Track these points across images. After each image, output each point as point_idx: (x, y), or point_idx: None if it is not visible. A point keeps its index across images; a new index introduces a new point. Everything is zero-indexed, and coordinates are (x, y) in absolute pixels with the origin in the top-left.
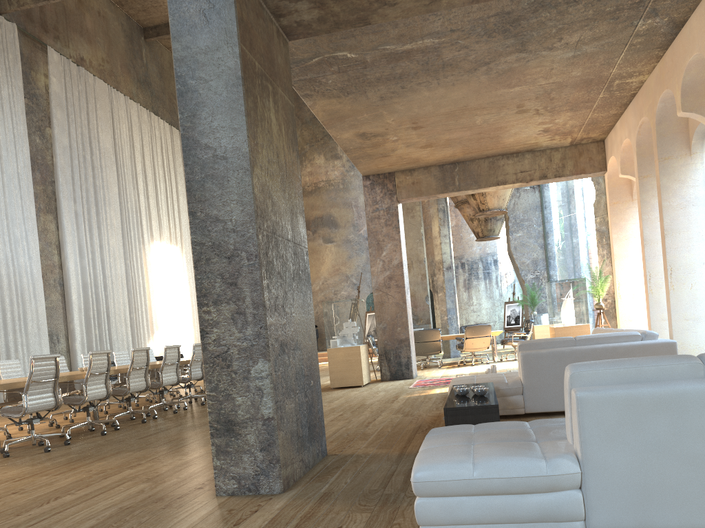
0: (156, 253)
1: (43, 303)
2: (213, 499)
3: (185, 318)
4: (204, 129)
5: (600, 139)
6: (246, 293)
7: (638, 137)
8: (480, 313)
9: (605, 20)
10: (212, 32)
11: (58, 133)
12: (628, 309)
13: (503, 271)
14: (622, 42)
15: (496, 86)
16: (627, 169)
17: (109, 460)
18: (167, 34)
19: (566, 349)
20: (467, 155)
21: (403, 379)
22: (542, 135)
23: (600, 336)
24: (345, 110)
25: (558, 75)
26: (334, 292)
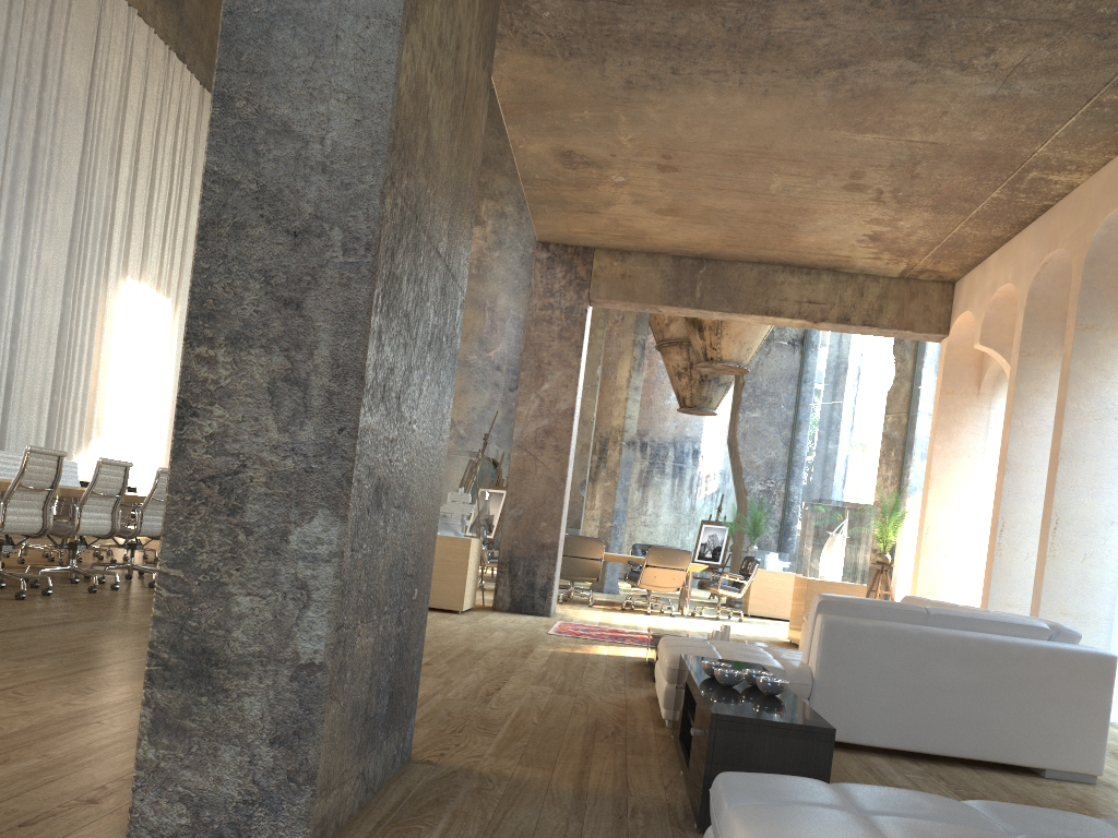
0: (127, 300)
1: None
2: None
3: (155, 427)
4: None
5: (950, 280)
6: (320, 336)
7: (1035, 283)
8: (654, 529)
9: (1085, 33)
10: None
11: None
12: (933, 574)
13: (704, 471)
14: (1086, 94)
15: (836, 122)
16: (991, 338)
17: None
18: None
19: (911, 628)
20: (728, 250)
21: (533, 614)
22: (866, 244)
23: (974, 616)
24: (553, 90)
25: (947, 131)
26: None
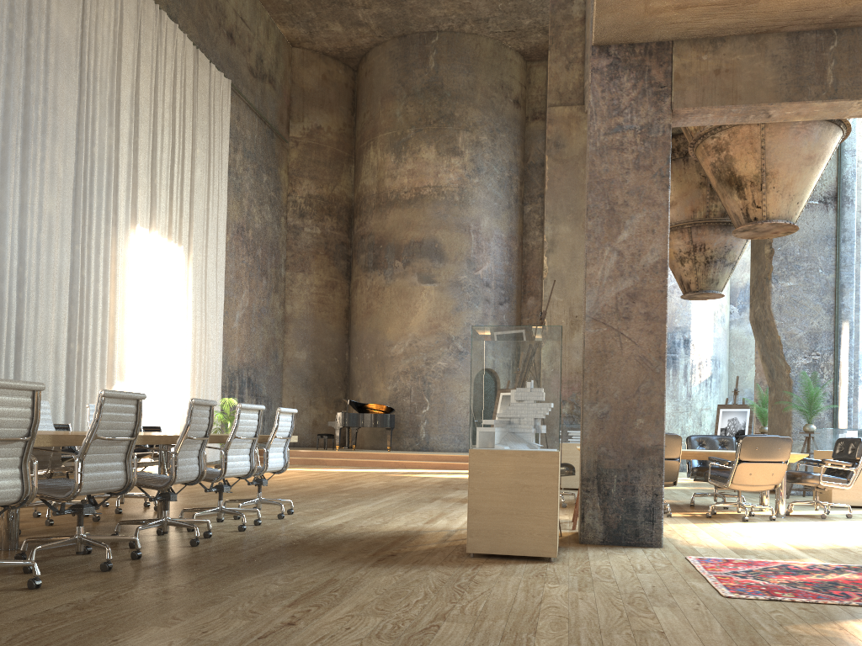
0: (139, 247)
1: None
2: None
3: (178, 368)
4: None
5: None
6: None
7: None
8: None
9: None
10: None
11: None
12: None
13: (696, 359)
14: None
15: None
16: None
17: None
18: None
19: None
20: None
21: (637, 545)
22: None
23: None
24: None
25: None
26: (426, 360)
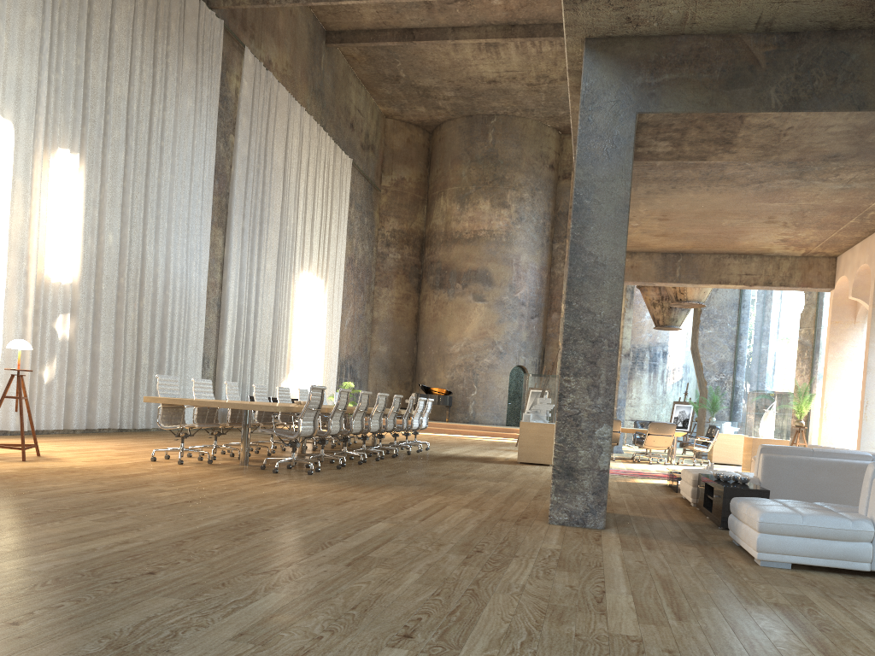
0: (303, 284)
1: (203, 323)
2: (549, 525)
3: (317, 361)
4: (590, 240)
5: (833, 256)
6: (602, 372)
7: None
8: (638, 408)
9: None
10: (610, 167)
11: (241, 142)
12: (831, 432)
13: (671, 366)
14: None
15: (758, 200)
16: (858, 292)
17: (392, 489)
18: (352, 43)
19: (804, 458)
20: (695, 249)
21: None
22: (779, 243)
23: (835, 451)
24: None
25: (819, 200)
26: (476, 358)
